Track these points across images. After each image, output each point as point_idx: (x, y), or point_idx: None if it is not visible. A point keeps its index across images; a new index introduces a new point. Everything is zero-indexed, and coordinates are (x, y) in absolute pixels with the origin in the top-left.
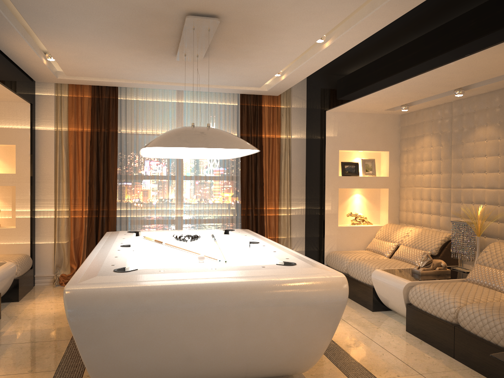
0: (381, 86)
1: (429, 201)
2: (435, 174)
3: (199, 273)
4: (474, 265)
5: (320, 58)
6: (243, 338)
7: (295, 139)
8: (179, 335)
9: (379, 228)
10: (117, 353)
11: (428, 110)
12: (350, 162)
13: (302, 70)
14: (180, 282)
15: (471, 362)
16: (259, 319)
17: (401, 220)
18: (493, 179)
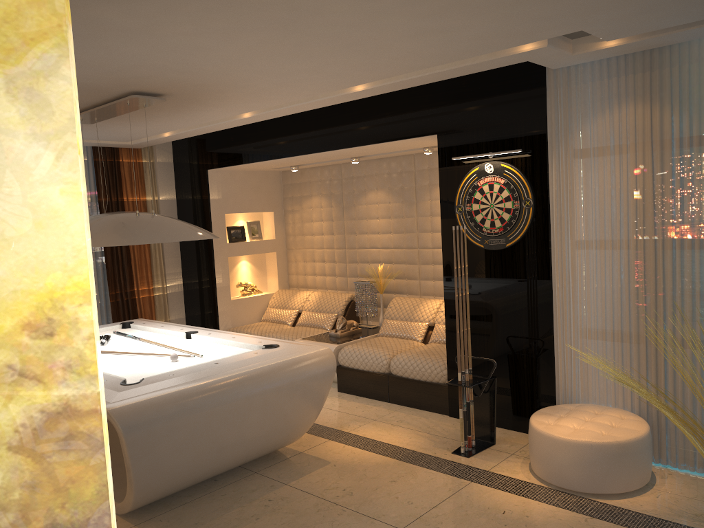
0: (290, 154)
1: (323, 263)
2: (328, 236)
3: (211, 369)
4: (379, 320)
5: (229, 124)
6: (264, 418)
7: (164, 201)
8: (216, 429)
9: (271, 296)
10: (164, 460)
11: (315, 170)
12: (236, 226)
13: (199, 130)
14: (207, 380)
15: (405, 401)
16: (277, 398)
17: (292, 284)
18: (387, 240)
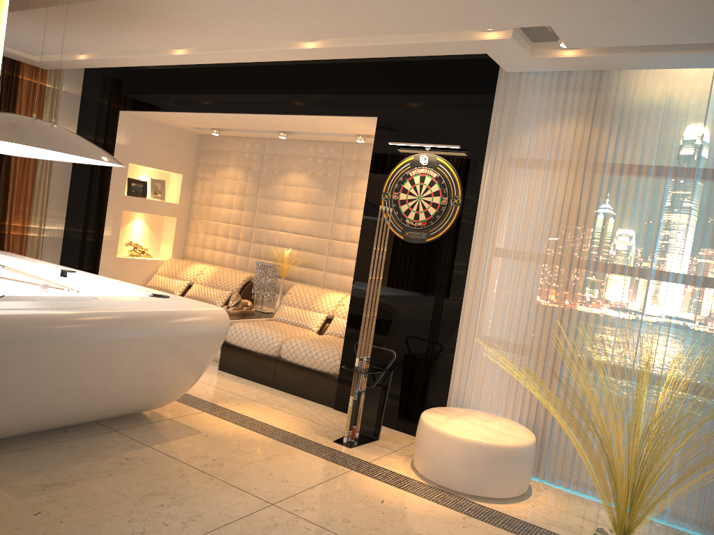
0: (217, 110)
1: (226, 238)
2: (237, 211)
3: (88, 302)
4: (276, 305)
5: (157, 59)
6: (138, 368)
7: None
8: (81, 367)
9: (162, 263)
10: (11, 390)
11: (237, 140)
12: (138, 179)
13: (121, 60)
14: (81, 310)
15: (290, 388)
16: (158, 348)
17: (187, 256)
18: (299, 225)
